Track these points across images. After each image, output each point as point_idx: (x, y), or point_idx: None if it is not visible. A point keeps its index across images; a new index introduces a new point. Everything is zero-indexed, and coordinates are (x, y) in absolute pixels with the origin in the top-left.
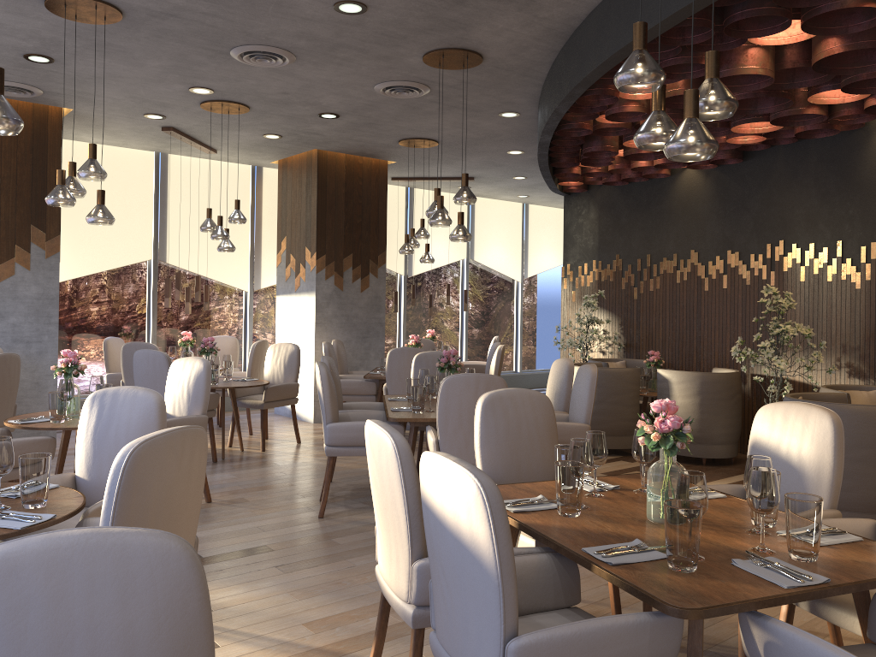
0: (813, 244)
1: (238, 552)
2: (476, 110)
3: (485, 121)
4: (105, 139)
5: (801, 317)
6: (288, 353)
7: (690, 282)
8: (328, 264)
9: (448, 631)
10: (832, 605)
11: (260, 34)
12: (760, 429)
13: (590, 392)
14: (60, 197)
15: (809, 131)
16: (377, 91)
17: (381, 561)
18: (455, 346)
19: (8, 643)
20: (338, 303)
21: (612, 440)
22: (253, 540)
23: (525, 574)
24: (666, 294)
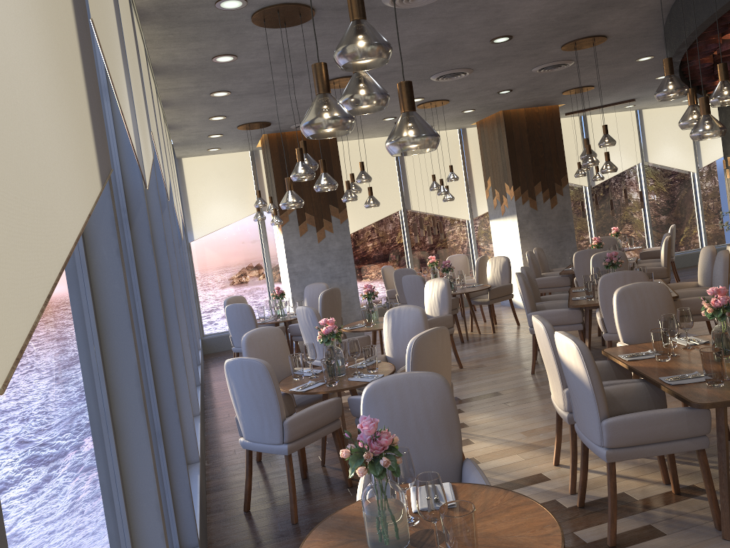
0: None
1: (481, 396)
2: (616, 63)
3: (626, 67)
4: (361, 136)
5: None
6: (501, 263)
7: None
8: (523, 193)
9: (579, 421)
10: None
11: (447, 65)
12: None
13: (724, 272)
14: (349, 197)
15: None
16: (534, 72)
17: (551, 391)
18: (641, 235)
19: (388, 410)
20: (534, 220)
21: None
22: (490, 389)
23: (627, 393)
24: None
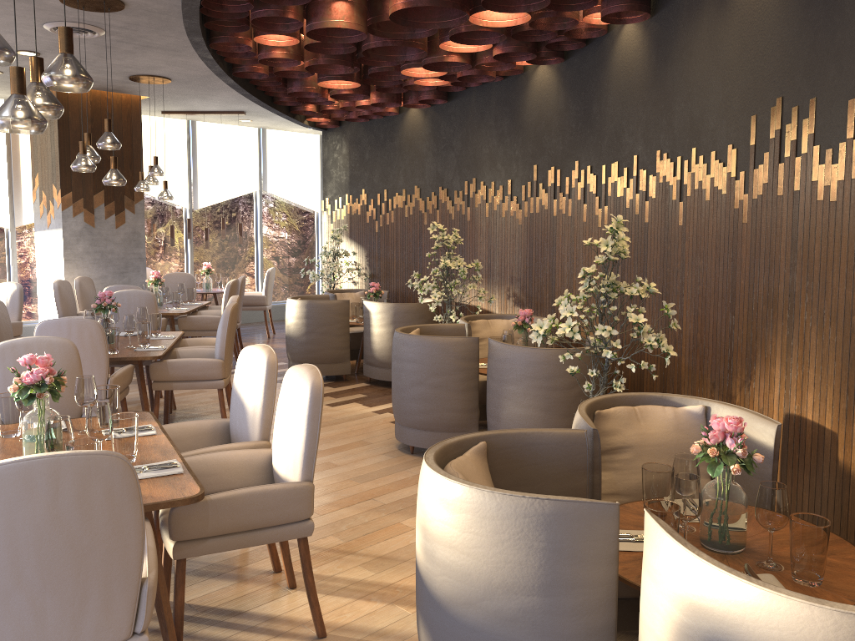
0: (493, 182)
1: None
2: (174, 50)
3: (195, 60)
4: None
5: (486, 251)
6: (11, 293)
7: (415, 217)
8: (76, 201)
9: None
10: (165, 528)
11: None
12: (236, 369)
13: (223, 329)
14: None
15: (475, 76)
16: (49, 31)
17: None
18: (251, 276)
19: None
20: (90, 239)
21: (322, 368)
22: None
23: None
24: (398, 228)
